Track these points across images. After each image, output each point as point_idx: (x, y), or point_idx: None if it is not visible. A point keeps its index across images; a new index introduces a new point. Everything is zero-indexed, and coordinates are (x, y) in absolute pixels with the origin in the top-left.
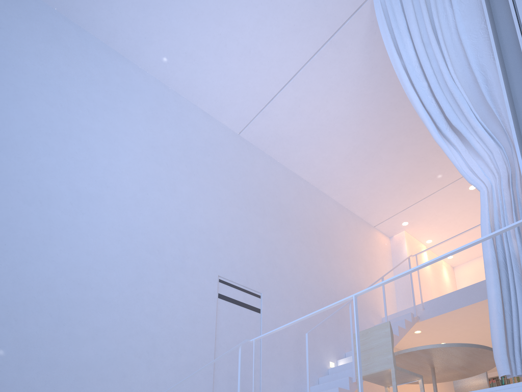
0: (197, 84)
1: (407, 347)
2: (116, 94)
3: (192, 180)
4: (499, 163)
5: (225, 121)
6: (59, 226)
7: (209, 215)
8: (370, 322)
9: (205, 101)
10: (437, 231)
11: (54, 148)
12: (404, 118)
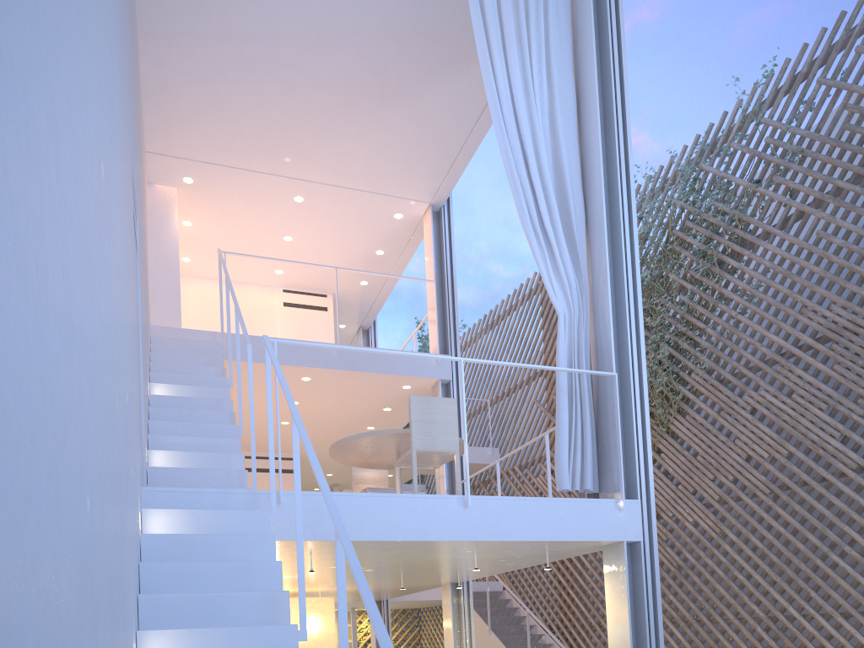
0: None
1: None
2: None
3: None
4: (575, 300)
5: None
6: None
7: None
8: (150, 328)
9: None
10: (211, 219)
11: None
12: (334, 67)
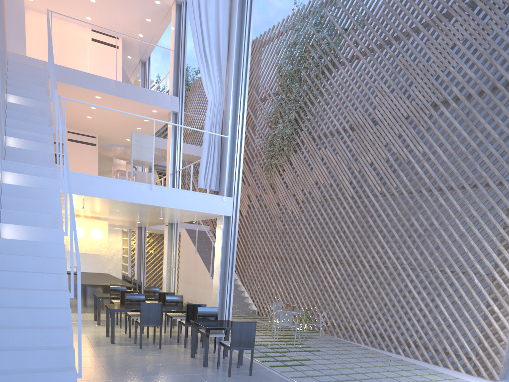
0: None
1: None
2: None
3: None
4: (217, 95)
5: None
6: None
7: None
8: (6, 55)
9: None
10: None
11: None
12: None
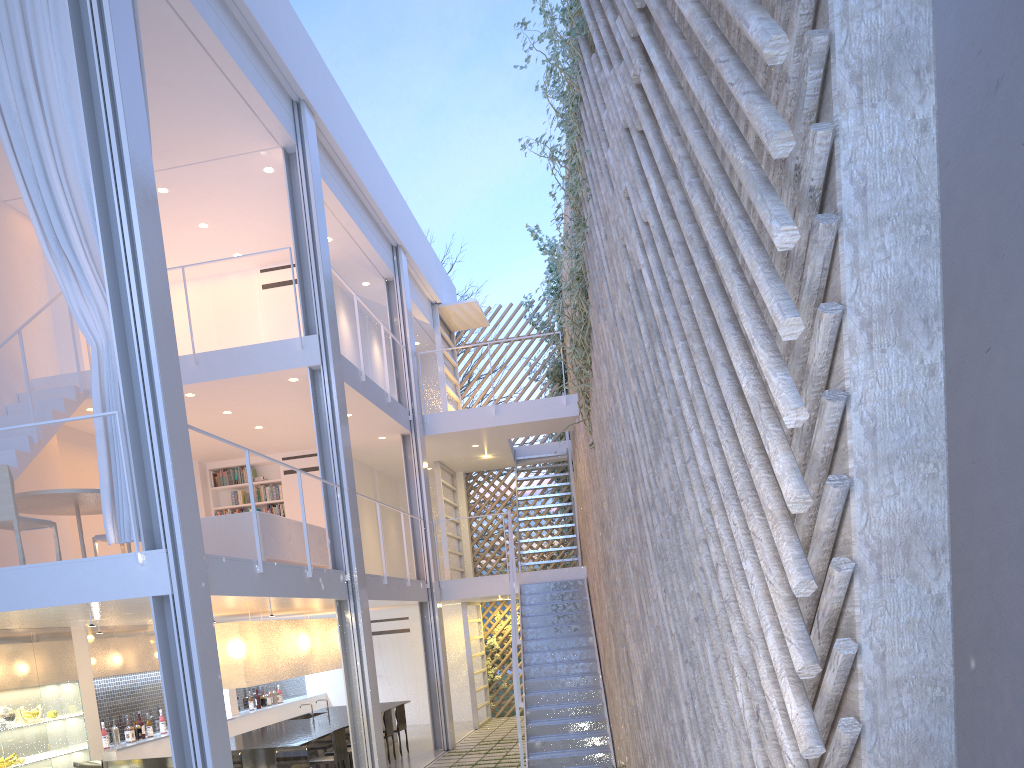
0: None
1: (82, 426)
2: None
3: None
4: (108, 325)
5: None
6: None
7: None
8: (11, 388)
9: None
10: None
11: None
12: None
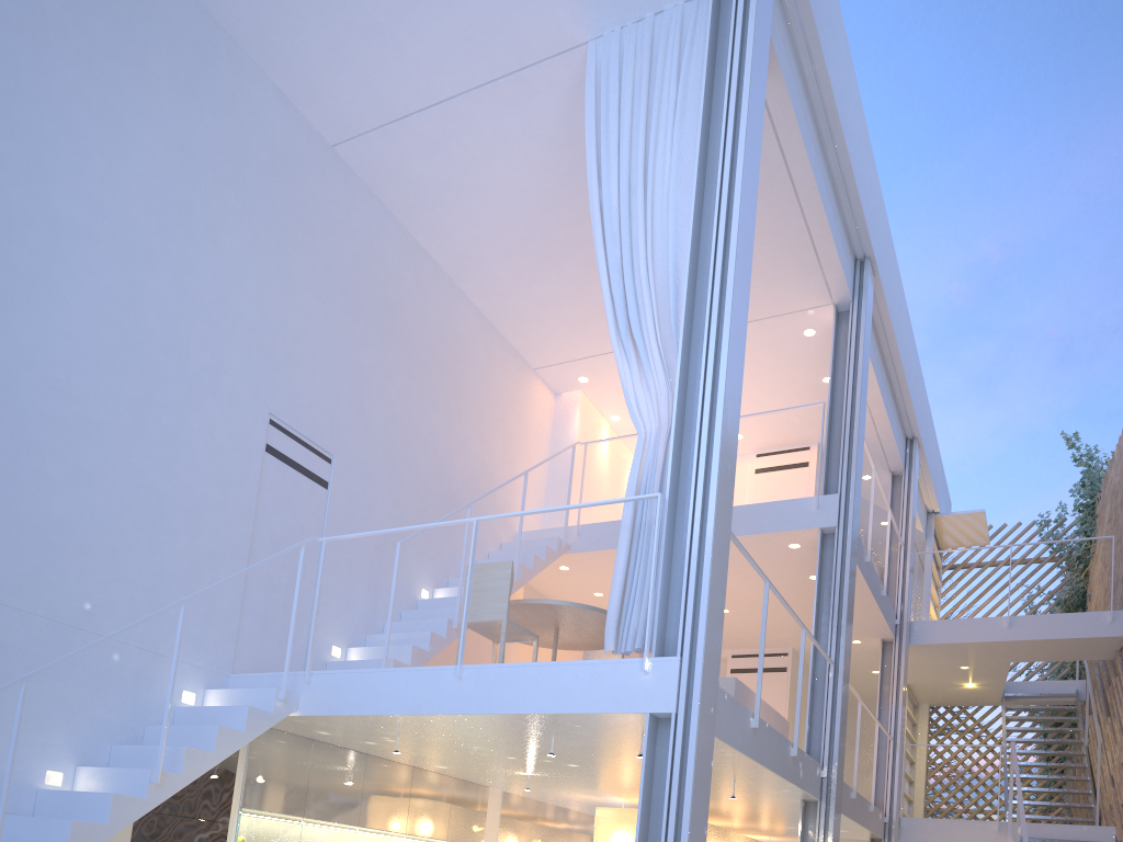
0: (275, 41)
1: (546, 588)
2: (129, 25)
3: (245, 227)
4: (663, 410)
5: (312, 117)
6: (26, 279)
7: (266, 300)
8: (496, 536)
9: (283, 72)
10: None
11: (20, 123)
12: None
